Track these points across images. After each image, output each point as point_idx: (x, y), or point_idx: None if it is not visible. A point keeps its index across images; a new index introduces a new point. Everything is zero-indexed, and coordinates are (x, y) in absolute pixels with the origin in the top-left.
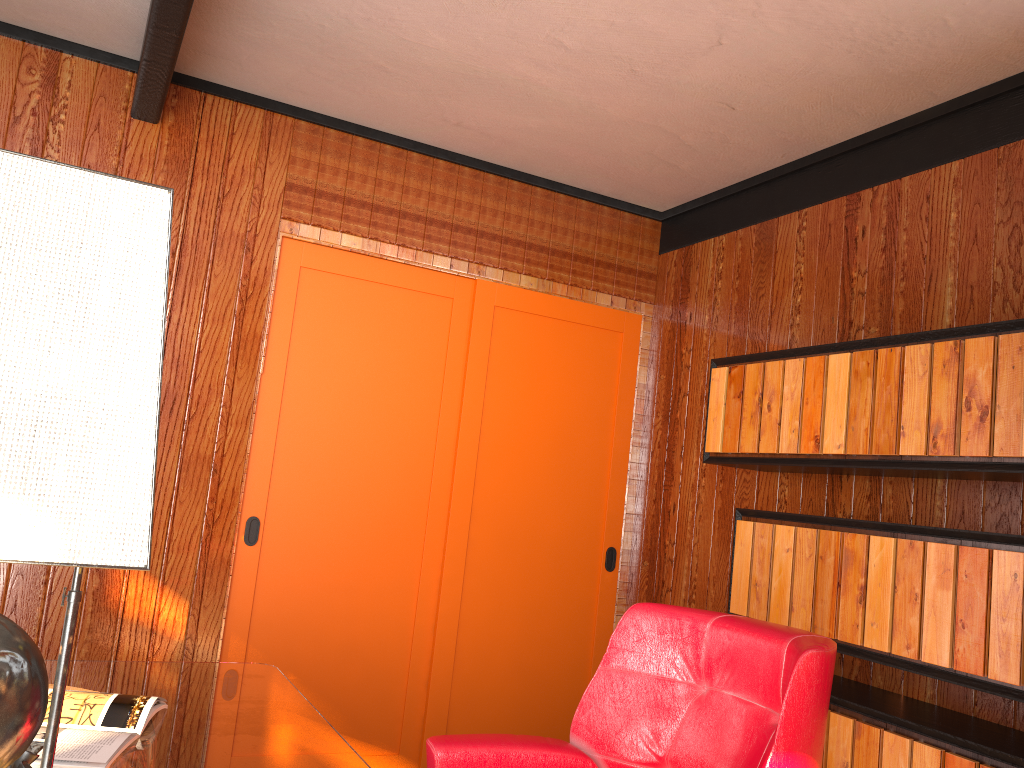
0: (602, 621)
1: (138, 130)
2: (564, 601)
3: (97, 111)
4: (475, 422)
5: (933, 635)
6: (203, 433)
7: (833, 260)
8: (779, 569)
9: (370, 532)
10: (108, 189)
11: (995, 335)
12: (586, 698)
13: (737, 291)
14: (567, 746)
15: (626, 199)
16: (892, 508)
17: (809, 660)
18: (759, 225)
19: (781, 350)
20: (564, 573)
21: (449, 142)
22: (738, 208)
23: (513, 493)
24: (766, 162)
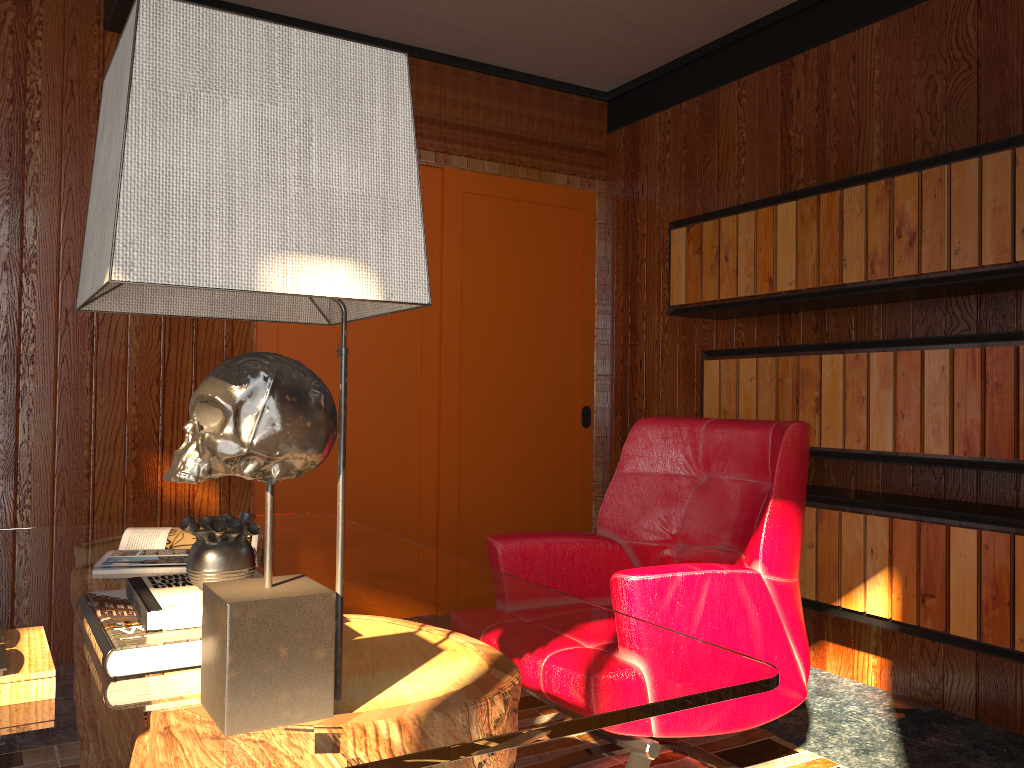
0: (583, 472)
1: (113, 42)
2: (548, 457)
3: (71, 26)
4: (455, 302)
5: (878, 428)
6: (212, 329)
7: (772, 123)
8: (744, 396)
9: (371, 409)
10: (370, 55)
11: (919, 171)
12: (607, 498)
13: (685, 160)
14: (597, 535)
15: (574, 82)
16: (836, 335)
17: (794, 430)
18: (701, 96)
19: (733, 206)
20: (546, 433)
21: (408, 36)
22: (680, 82)
23: (495, 364)
24: (705, 36)
